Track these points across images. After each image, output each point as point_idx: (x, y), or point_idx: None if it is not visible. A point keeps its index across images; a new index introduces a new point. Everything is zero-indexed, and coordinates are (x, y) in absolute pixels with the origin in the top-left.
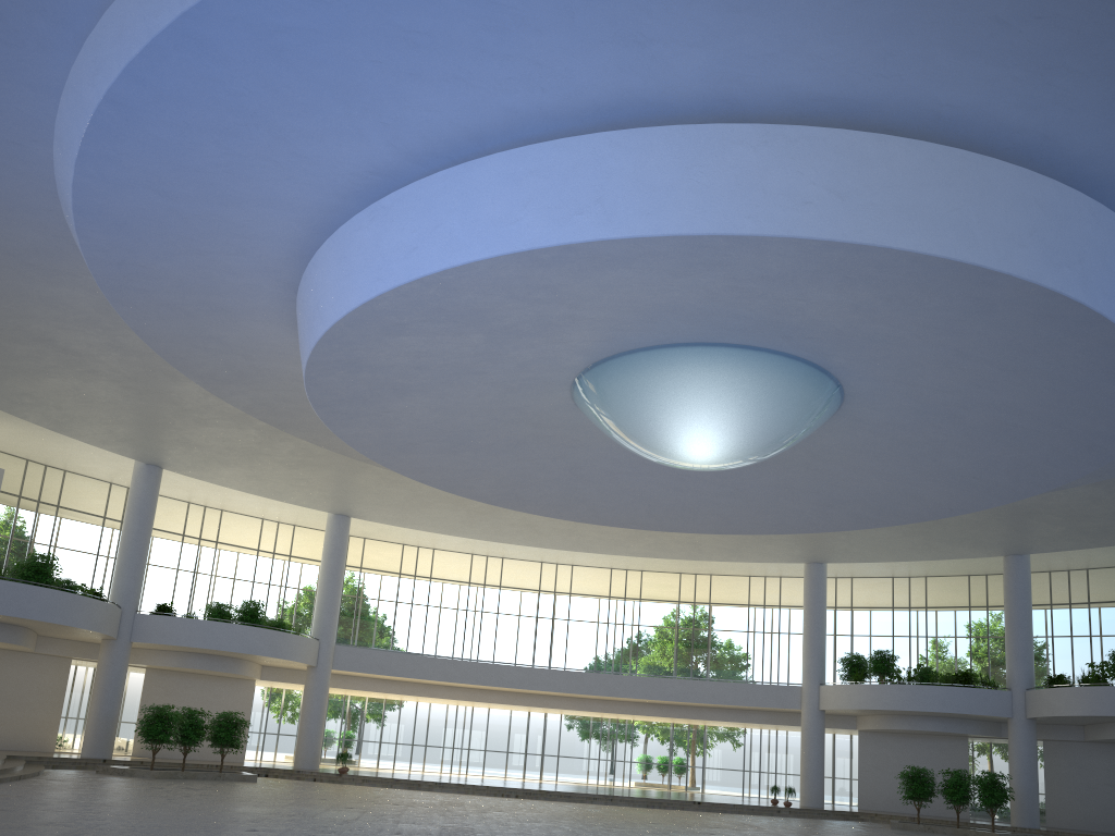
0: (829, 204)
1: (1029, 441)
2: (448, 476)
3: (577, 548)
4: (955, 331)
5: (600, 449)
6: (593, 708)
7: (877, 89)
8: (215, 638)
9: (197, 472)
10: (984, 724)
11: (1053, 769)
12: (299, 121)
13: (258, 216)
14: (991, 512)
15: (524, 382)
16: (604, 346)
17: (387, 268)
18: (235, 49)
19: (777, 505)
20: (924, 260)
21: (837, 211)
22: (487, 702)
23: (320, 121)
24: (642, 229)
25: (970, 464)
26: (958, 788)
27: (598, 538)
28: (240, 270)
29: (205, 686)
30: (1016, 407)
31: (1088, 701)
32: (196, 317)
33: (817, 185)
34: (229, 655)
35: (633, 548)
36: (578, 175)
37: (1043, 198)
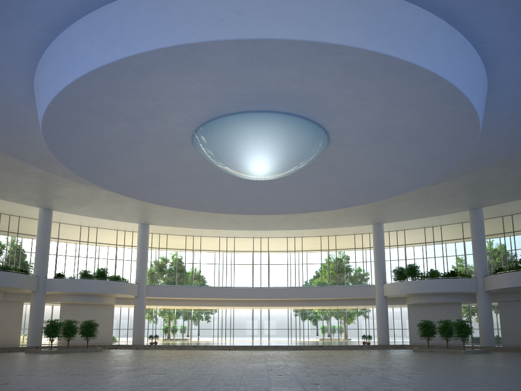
0: (234, 19)
1: (428, 144)
2: (159, 197)
3: (260, 228)
4: (350, 85)
5: (227, 175)
6: (278, 304)
7: None
8: (82, 286)
9: (69, 210)
10: (467, 296)
11: (504, 315)
12: None
13: (0, 75)
14: (454, 188)
15: (167, 145)
16: (192, 120)
17: (48, 90)
18: None
19: (326, 195)
20: (295, 44)
21: (239, 22)
22: (226, 306)
23: None
24: (142, 48)
25: (407, 161)
26: (446, 329)
27: (268, 222)
28: (12, 105)
29: (90, 309)
30: (411, 126)
31: (511, 279)
32: (10, 132)
33: (226, 10)
34: (94, 294)
35: (287, 225)
36: (111, 25)
37: None
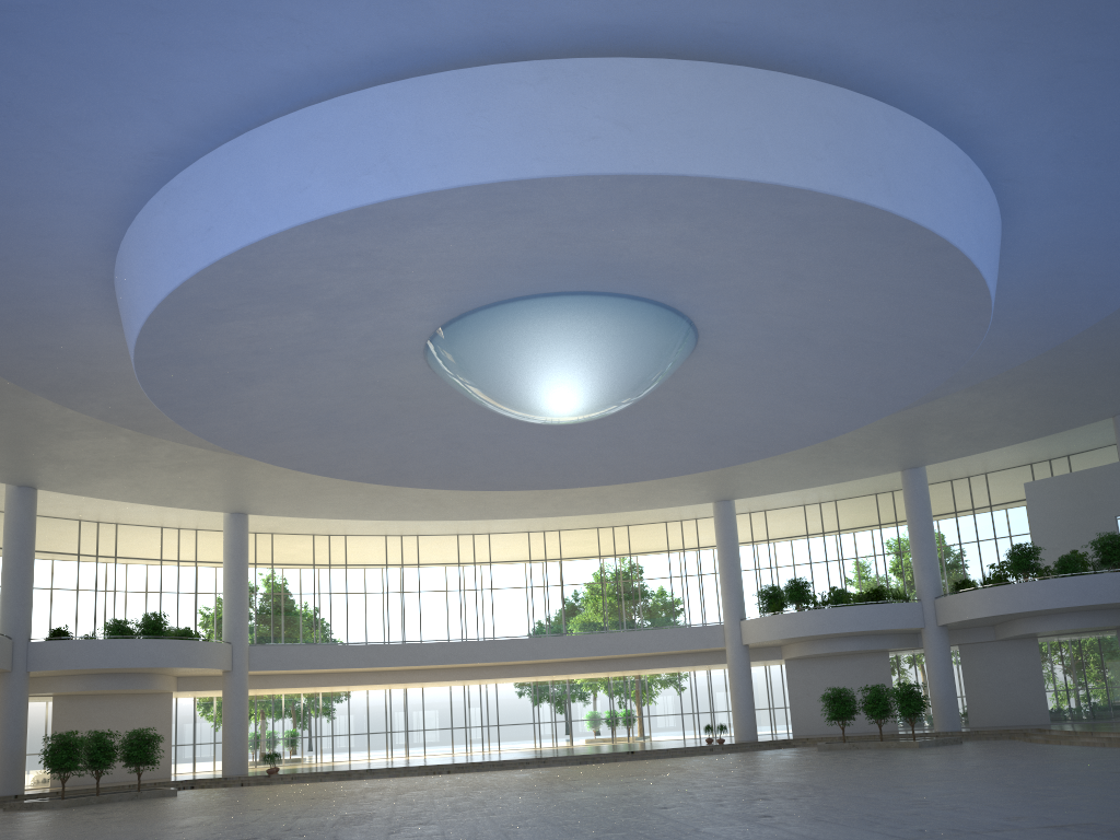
0: (617, 136)
1: (883, 355)
2: (322, 460)
3: (486, 516)
4: (781, 253)
5: (472, 414)
6: (524, 673)
7: (648, 13)
8: (116, 656)
9: (75, 489)
10: (902, 637)
11: (970, 671)
12: (61, 106)
13: (50, 212)
14: (880, 429)
15: (374, 355)
16: (444, 309)
17: (186, 253)
18: None
19: (661, 449)
20: (723, 184)
21: (626, 143)
22: (416, 682)
23: (83, 104)
24: (432, 182)
25: (835, 384)
26: (878, 703)
27: (504, 503)
28: (49, 272)
29: (119, 706)
30: (862, 323)
31: (991, 602)
32: (19, 327)
33: (602, 118)
34: (137, 672)
35: (541, 509)
36: (360, 134)
37: (835, 108)
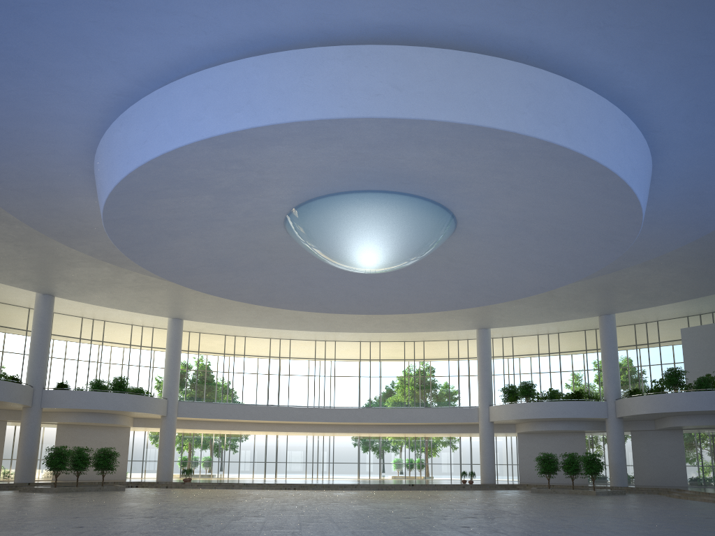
0: (392, 94)
1: (576, 240)
2: (222, 288)
3: (331, 329)
4: (503, 172)
5: (316, 264)
6: (350, 430)
7: (415, 18)
8: (95, 402)
9: (77, 297)
10: (593, 423)
11: (637, 448)
12: (59, 64)
13: (55, 127)
14: (584, 288)
15: (252, 224)
16: (294, 197)
17: (131, 155)
18: (0, 19)
19: (437, 293)
20: (459, 127)
21: (398, 99)
22: (282, 431)
23: (72, 63)
24: (276, 118)
25: (546, 257)
26: (572, 464)
27: (343, 322)
28: (56, 164)
29: (97, 433)
30: (560, 219)
31: (650, 404)
32: (39, 196)
33: (383, 83)
34: (108, 412)
35: (366, 327)
36: (235, 87)
37: (535, 82)
